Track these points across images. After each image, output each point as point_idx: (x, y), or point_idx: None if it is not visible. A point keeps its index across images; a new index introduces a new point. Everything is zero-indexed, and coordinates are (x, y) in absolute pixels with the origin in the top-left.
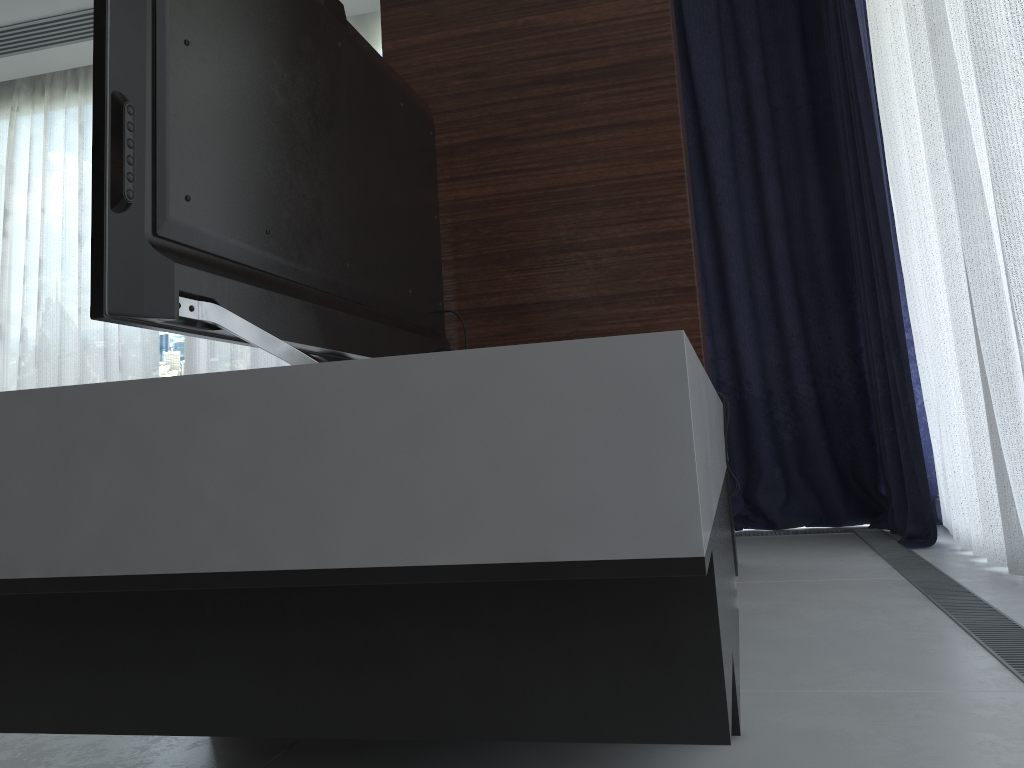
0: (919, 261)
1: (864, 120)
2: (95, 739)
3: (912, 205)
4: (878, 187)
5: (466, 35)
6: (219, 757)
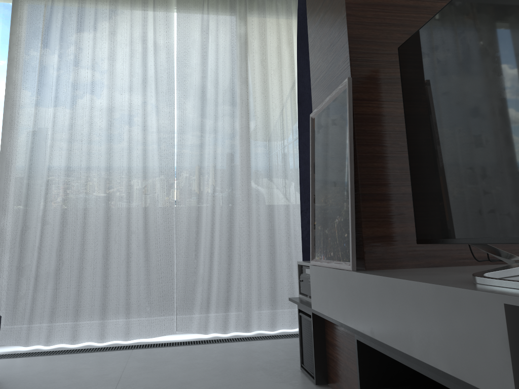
0: None
1: None
2: None
3: None
4: None
5: (404, 5)
6: None
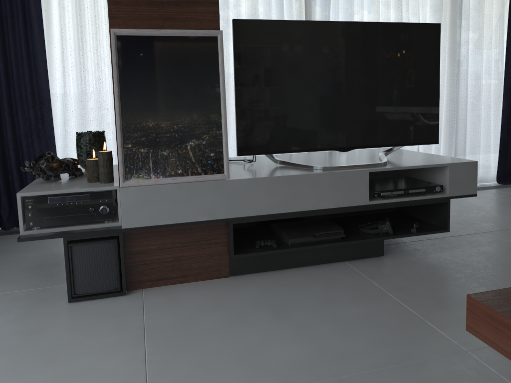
0: (54, 99)
1: (35, 23)
2: (409, 266)
3: (53, 73)
4: (41, 60)
5: None
6: (392, 249)
